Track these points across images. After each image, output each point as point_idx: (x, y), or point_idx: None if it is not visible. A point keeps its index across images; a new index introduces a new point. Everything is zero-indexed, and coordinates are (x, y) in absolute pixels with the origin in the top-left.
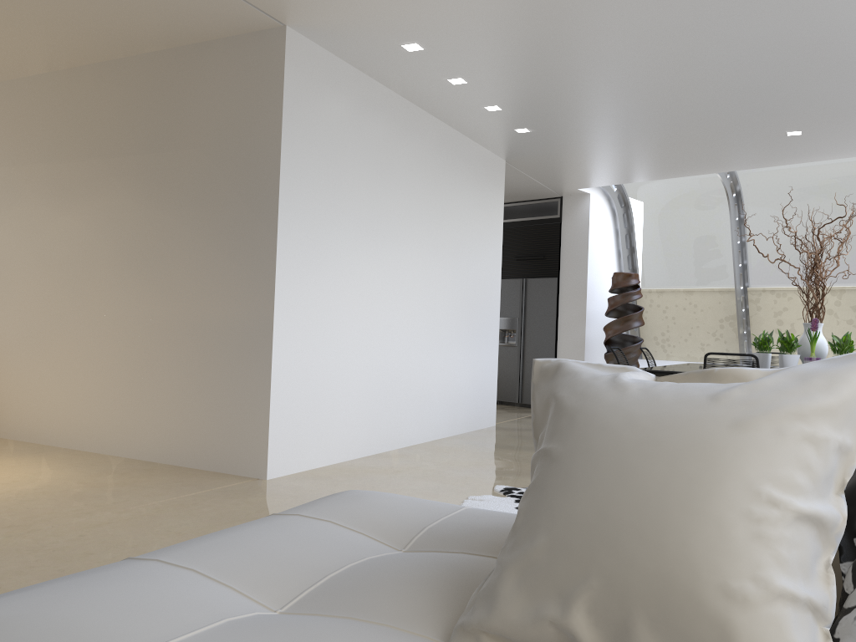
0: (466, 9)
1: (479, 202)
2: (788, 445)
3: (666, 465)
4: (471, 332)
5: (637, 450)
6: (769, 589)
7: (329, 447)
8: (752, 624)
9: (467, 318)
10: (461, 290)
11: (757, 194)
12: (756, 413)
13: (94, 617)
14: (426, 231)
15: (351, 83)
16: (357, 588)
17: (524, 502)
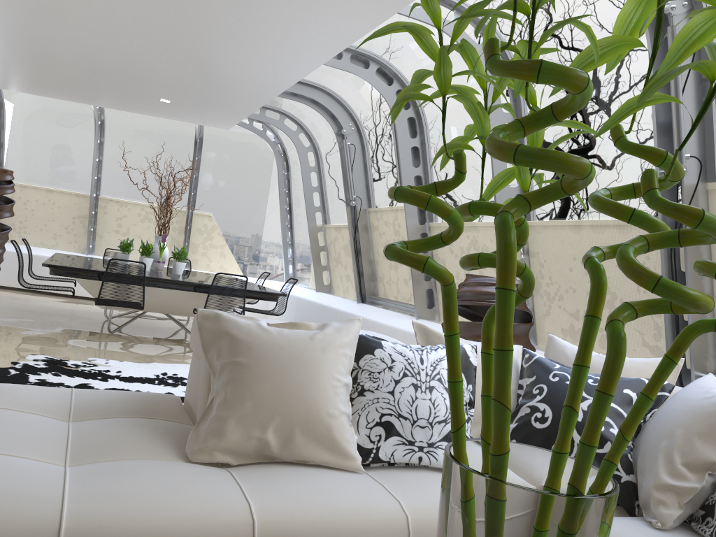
0: None
1: None
2: (339, 357)
3: (302, 367)
4: None
5: (288, 361)
6: (340, 411)
7: None
8: (337, 424)
9: None
10: None
11: (117, 126)
12: (328, 345)
13: None
14: None
15: None
16: (103, 444)
17: (228, 387)
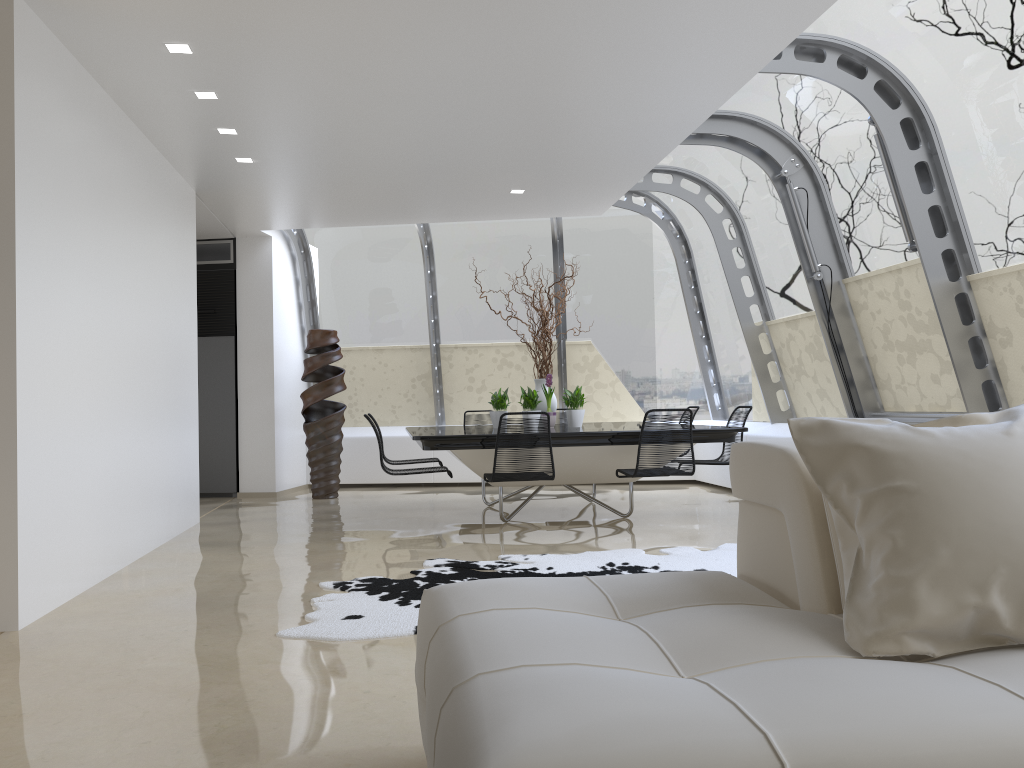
0: (280, 21)
1: (178, 243)
2: None
3: (1015, 481)
4: (179, 407)
5: (987, 475)
6: None
7: (72, 574)
8: None
9: (175, 389)
10: (169, 354)
11: (448, 247)
12: None
13: (643, 707)
14: (140, 280)
15: (73, 78)
16: (714, 643)
17: (893, 530)
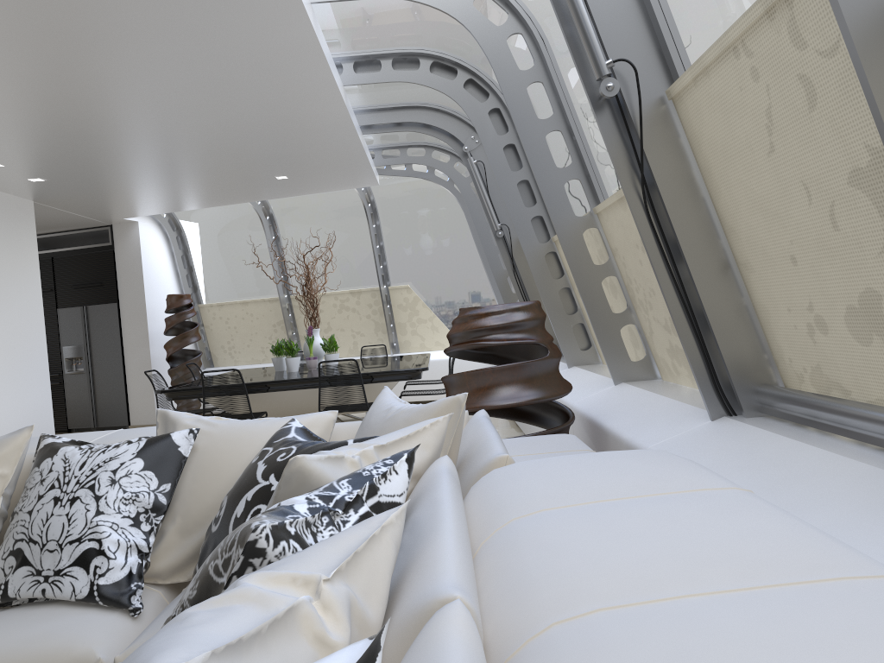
0: None
1: (5, 246)
2: None
3: None
4: (13, 373)
5: None
6: None
7: None
8: None
9: (6, 360)
10: None
11: (287, 216)
12: None
13: None
14: None
15: None
16: None
17: None
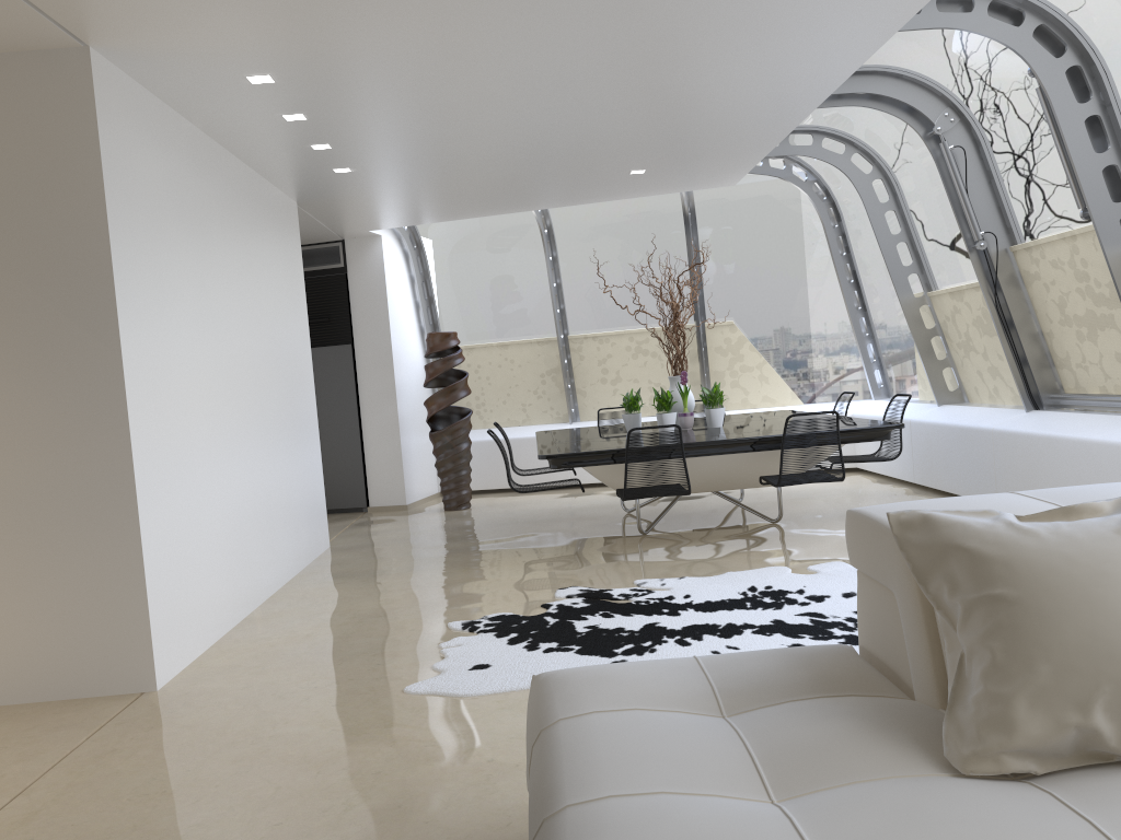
0: (361, 44)
1: (283, 263)
2: None
3: None
4: (298, 434)
5: (1093, 582)
6: None
7: (204, 626)
8: None
9: (292, 416)
10: (283, 382)
11: (570, 229)
12: None
13: None
14: (247, 312)
15: (158, 120)
16: (809, 758)
17: (992, 641)
